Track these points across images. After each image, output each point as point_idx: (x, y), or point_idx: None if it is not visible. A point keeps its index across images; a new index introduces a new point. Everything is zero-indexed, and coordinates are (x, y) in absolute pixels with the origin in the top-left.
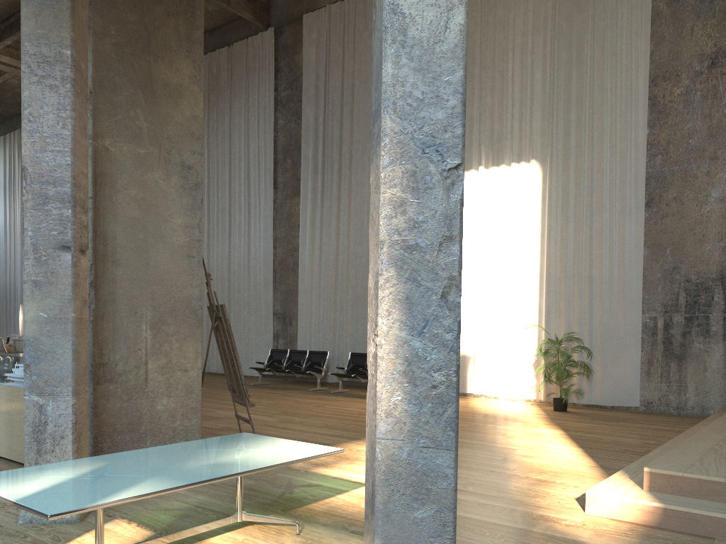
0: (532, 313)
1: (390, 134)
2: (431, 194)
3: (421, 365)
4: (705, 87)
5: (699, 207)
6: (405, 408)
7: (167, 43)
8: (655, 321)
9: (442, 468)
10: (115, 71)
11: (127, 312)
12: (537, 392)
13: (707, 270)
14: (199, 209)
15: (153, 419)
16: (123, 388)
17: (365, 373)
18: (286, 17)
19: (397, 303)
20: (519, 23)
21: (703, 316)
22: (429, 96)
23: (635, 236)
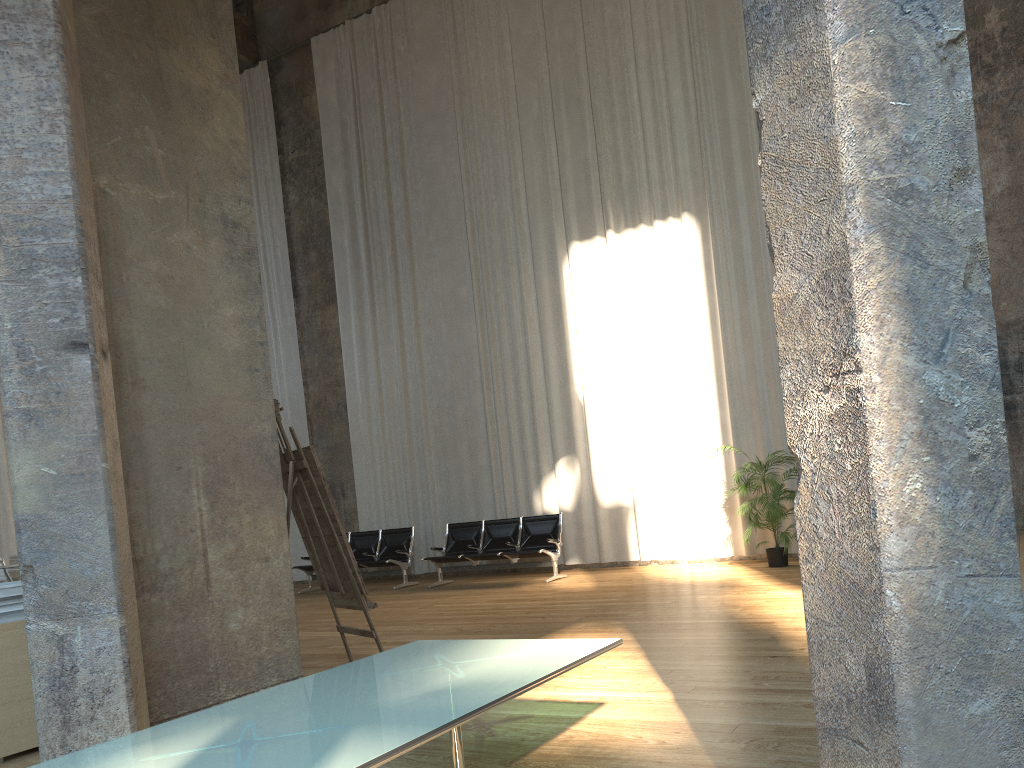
0: (712, 432)
1: None
2: (924, 90)
3: (946, 419)
4: None
5: None
6: (929, 504)
7: (180, 20)
8: None
9: (1005, 613)
10: (104, 63)
11: (166, 469)
12: (734, 546)
13: None
14: (257, 292)
15: (226, 647)
16: (173, 599)
17: (476, 552)
18: (283, 44)
19: (892, 302)
20: (639, 22)
21: None
22: None
23: None
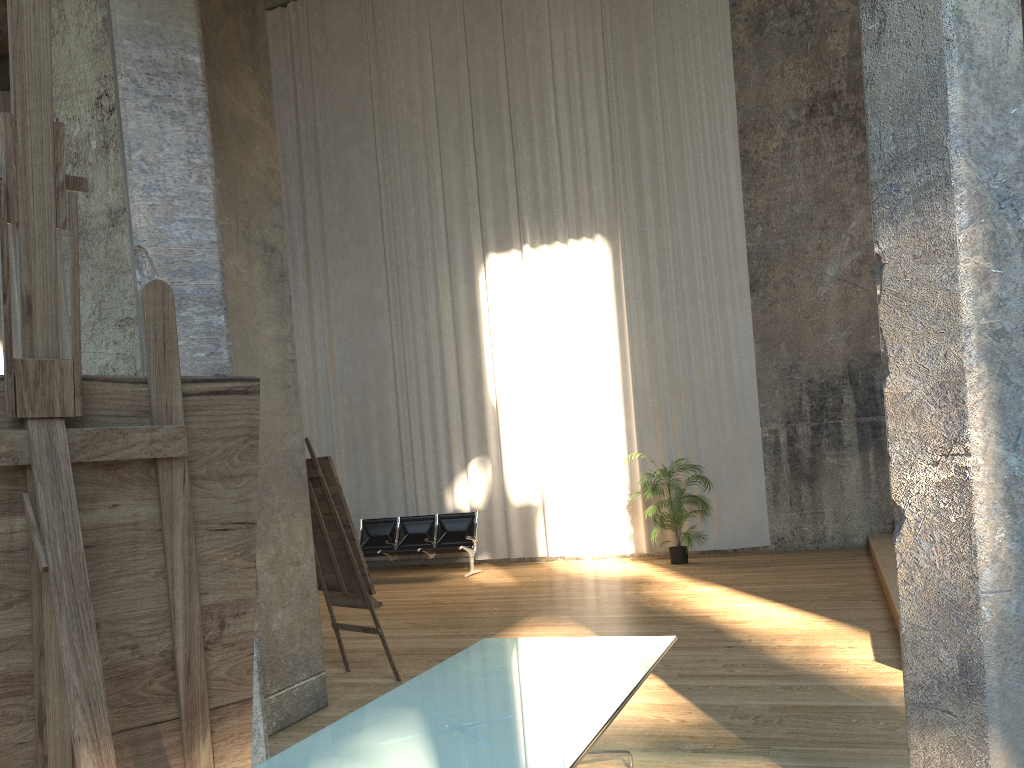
0: (618, 439)
1: (967, 183)
2: (1010, 262)
3: (1018, 489)
4: (805, 141)
5: (814, 289)
6: (1008, 547)
7: (229, 54)
8: (776, 434)
9: None
10: None
11: None
12: (635, 544)
13: (831, 366)
14: (289, 312)
15: (270, 646)
16: None
17: (391, 547)
18: None
19: (990, 408)
20: (559, 51)
21: (833, 423)
22: (999, 134)
23: (742, 329)
